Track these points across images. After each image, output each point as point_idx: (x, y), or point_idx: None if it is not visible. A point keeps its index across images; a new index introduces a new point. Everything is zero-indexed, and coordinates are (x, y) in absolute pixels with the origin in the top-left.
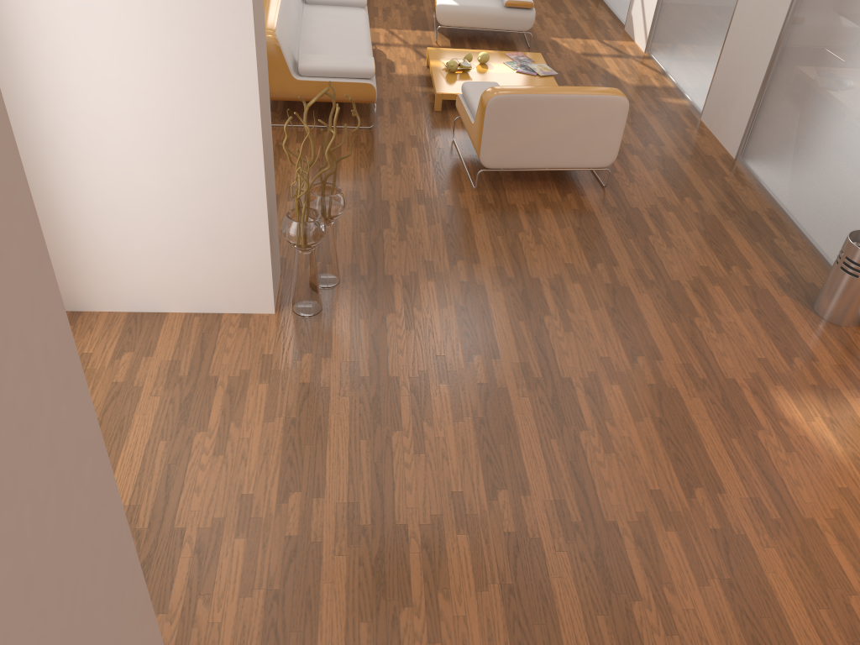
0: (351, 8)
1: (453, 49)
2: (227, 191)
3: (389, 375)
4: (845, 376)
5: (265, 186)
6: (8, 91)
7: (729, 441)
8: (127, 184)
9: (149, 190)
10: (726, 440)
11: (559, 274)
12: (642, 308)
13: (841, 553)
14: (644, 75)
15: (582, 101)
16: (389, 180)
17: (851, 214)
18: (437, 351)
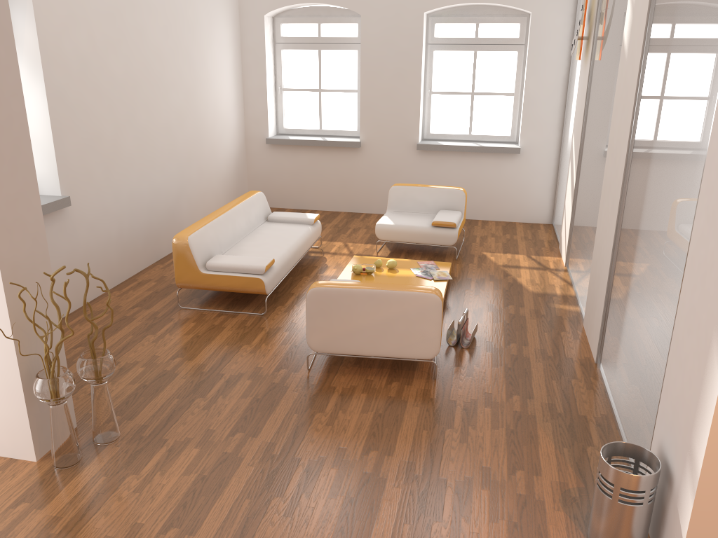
0: (300, 225)
1: (375, 257)
2: None
3: (75, 536)
4: None
5: (15, 345)
6: None
7: None
8: None
9: None
10: None
11: (325, 456)
12: (383, 503)
13: None
14: (551, 284)
15: (394, 296)
16: (240, 357)
17: (646, 425)
18: (141, 518)
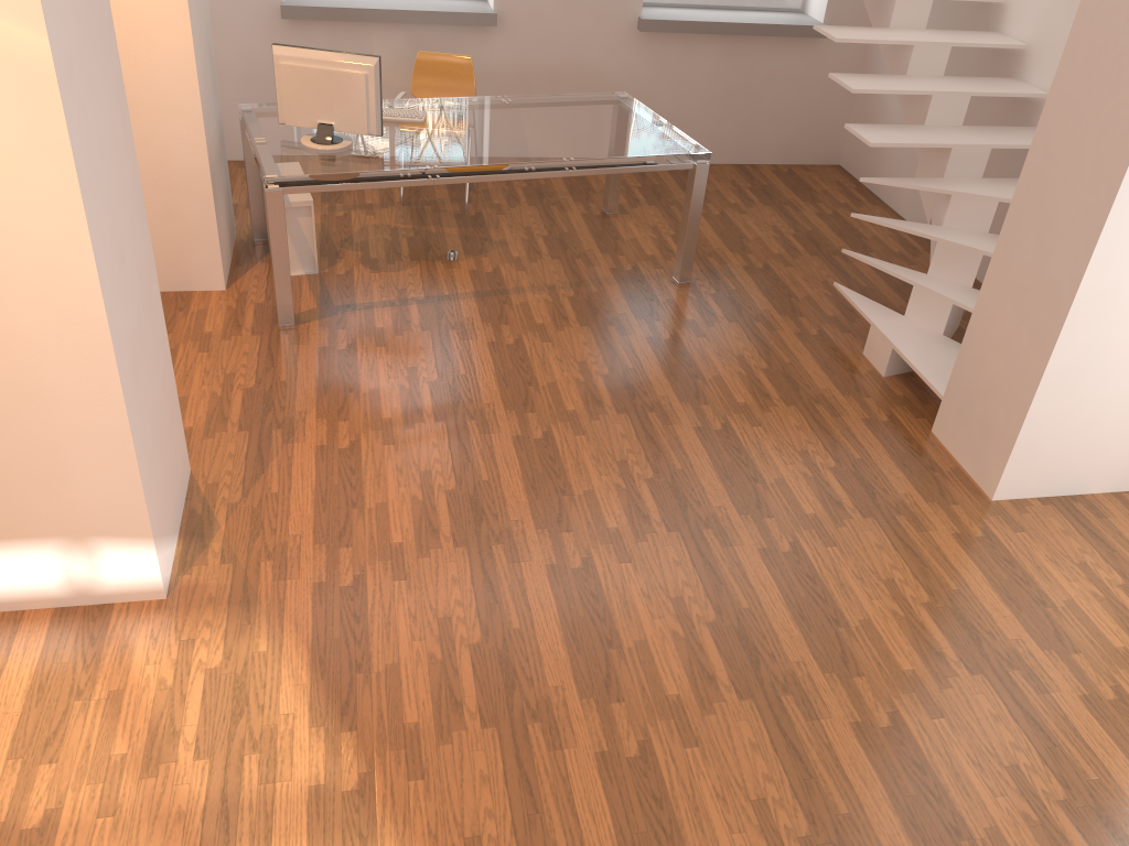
0: None
1: None
2: None
3: None
4: None
5: None
6: None
7: (570, 844)
8: None
9: None
10: (574, 845)
11: None
12: None
13: (465, 686)
14: None
15: None
16: None
17: None
18: None
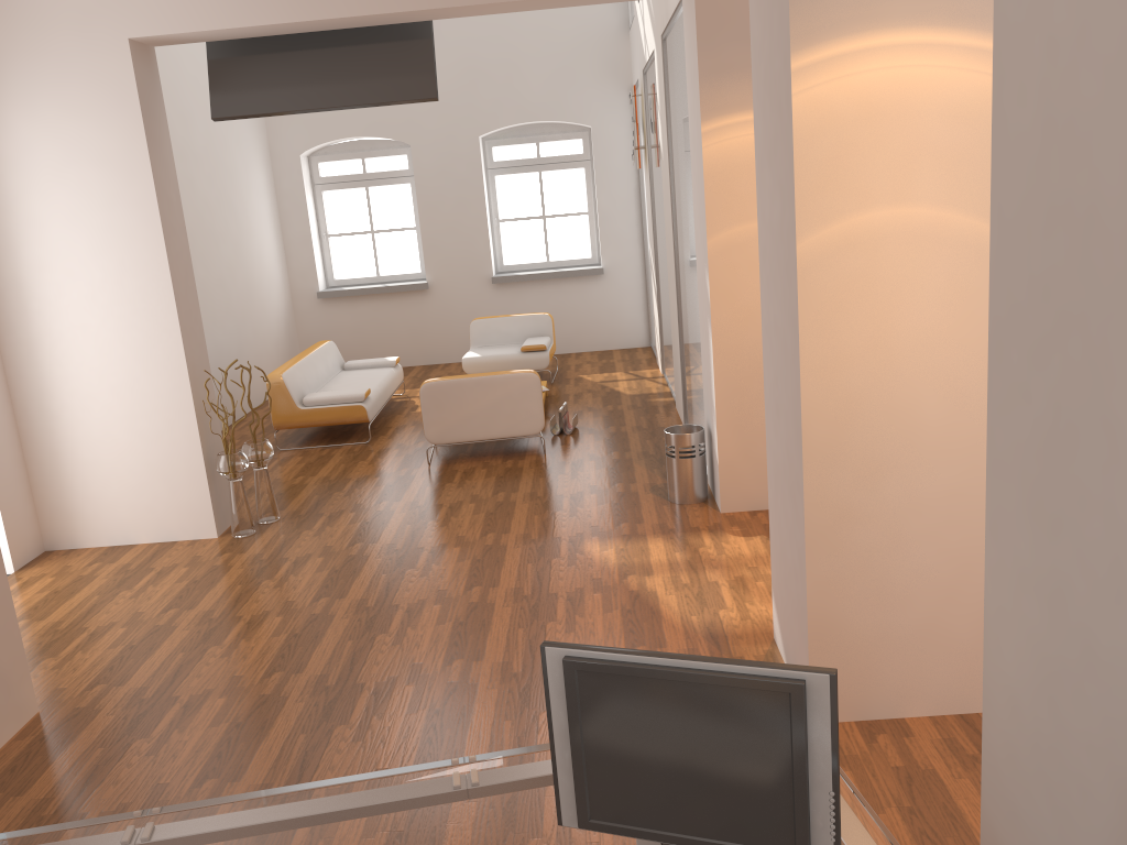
0: (381, 368)
1: None
2: (173, 437)
3: (282, 557)
4: (658, 528)
5: (199, 431)
6: (34, 383)
7: (525, 564)
8: (106, 439)
9: (121, 442)
10: (523, 564)
11: (462, 500)
12: (516, 510)
13: (563, 605)
14: (648, 387)
15: (498, 379)
16: (360, 468)
17: (705, 425)
18: (328, 543)
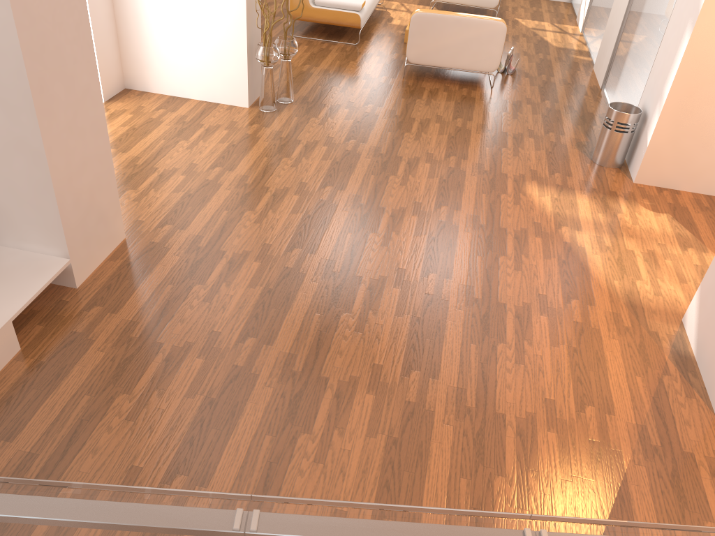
0: None
1: None
2: (226, 23)
3: (296, 139)
4: (584, 185)
5: (246, 22)
6: None
7: (480, 194)
8: (176, 13)
9: (187, 18)
10: (479, 194)
11: (429, 118)
12: (471, 139)
13: (511, 242)
14: (570, 43)
15: (474, 22)
16: (351, 68)
17: (634, 103)
18: (330, 135)
